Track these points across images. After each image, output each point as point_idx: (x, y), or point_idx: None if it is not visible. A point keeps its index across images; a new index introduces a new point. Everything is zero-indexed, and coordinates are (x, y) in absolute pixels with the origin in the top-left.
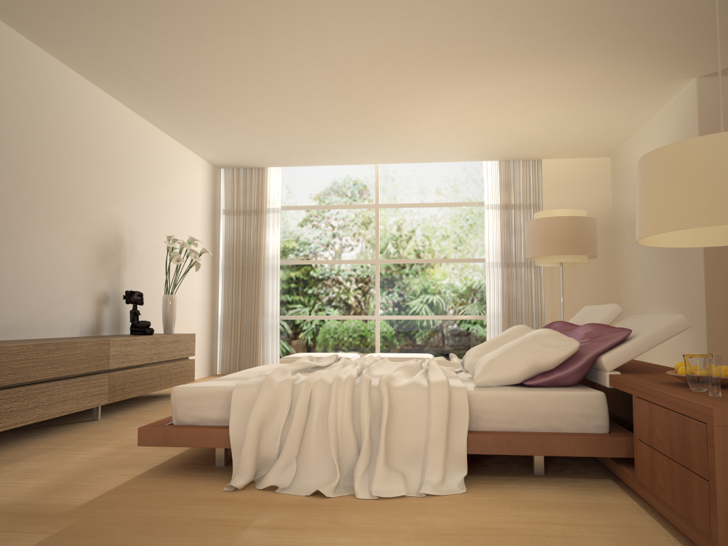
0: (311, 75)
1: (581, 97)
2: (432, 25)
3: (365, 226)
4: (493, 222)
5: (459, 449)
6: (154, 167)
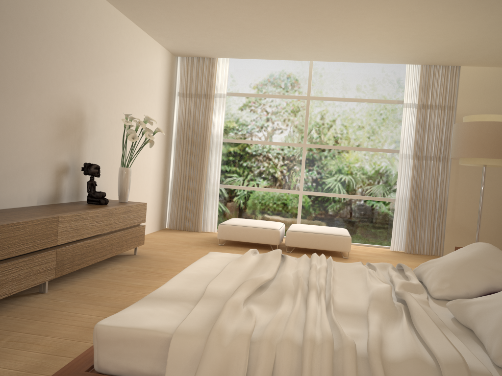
0: None
1: None
2: None
3: (297, 114)
4: (409, 119)
5: None
6: (118, 50)
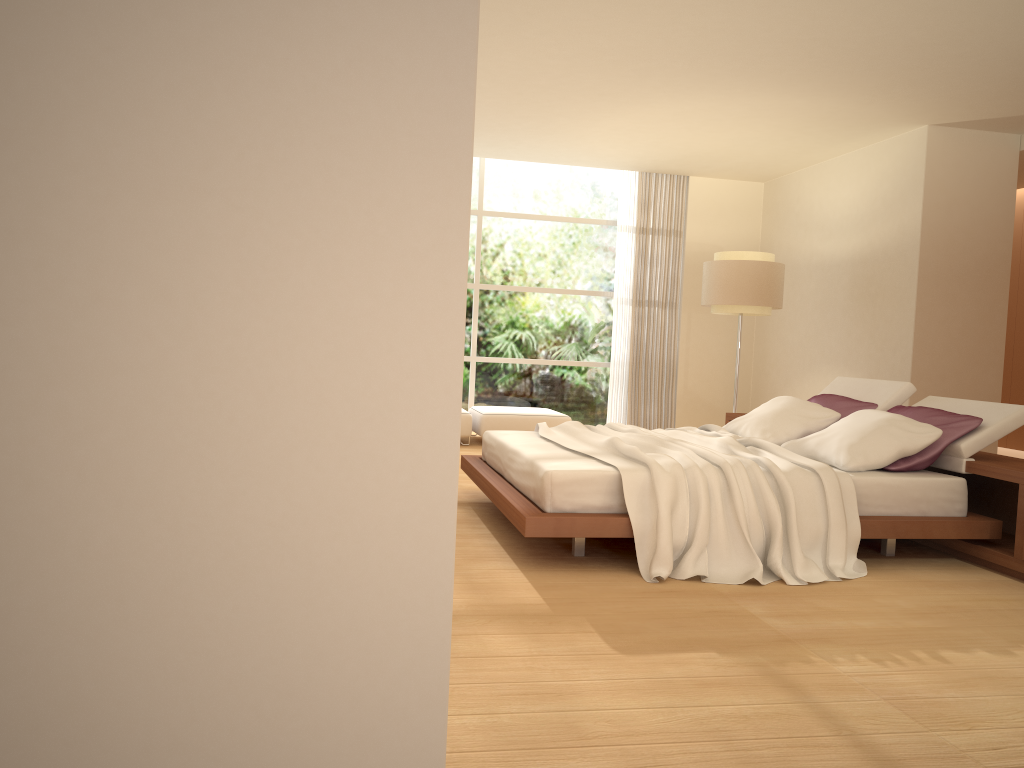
0: (531, 63)
1: (800, 126)
2: (729, 41)
3: None
4: (625, 248)
5: (854, 534)
6: None
